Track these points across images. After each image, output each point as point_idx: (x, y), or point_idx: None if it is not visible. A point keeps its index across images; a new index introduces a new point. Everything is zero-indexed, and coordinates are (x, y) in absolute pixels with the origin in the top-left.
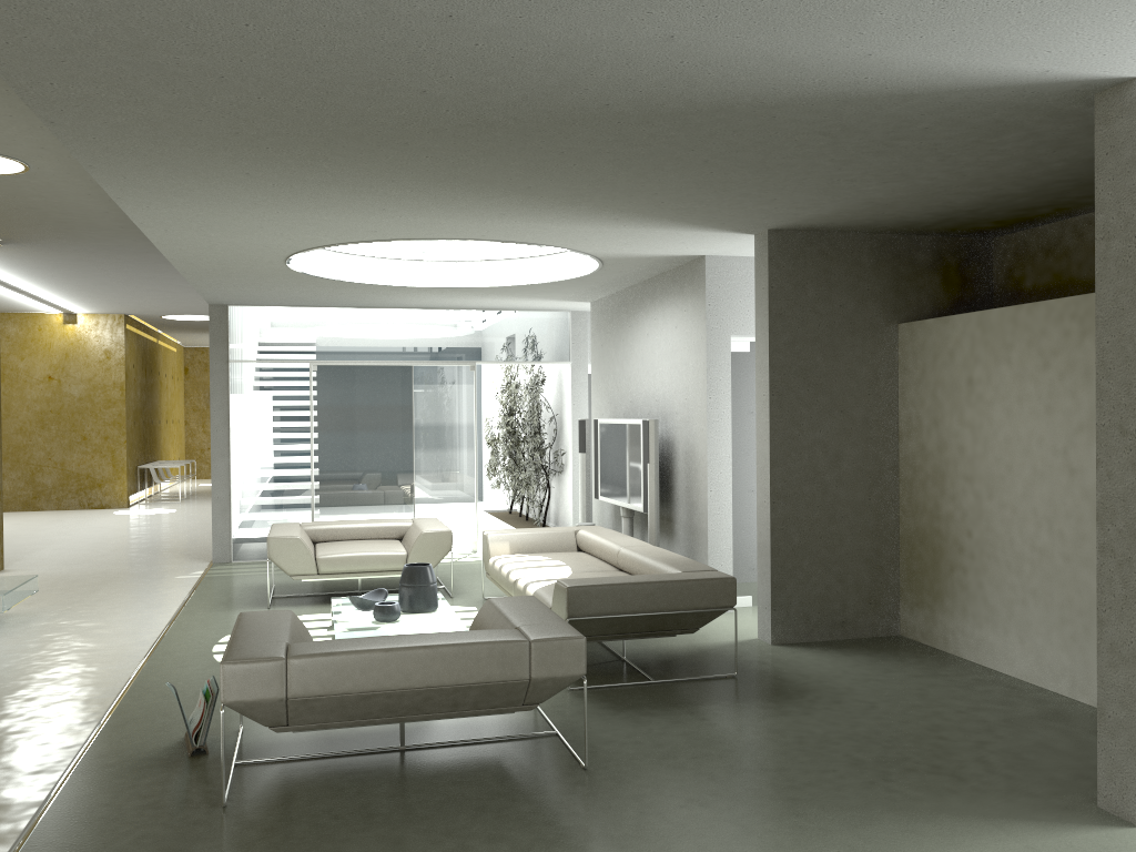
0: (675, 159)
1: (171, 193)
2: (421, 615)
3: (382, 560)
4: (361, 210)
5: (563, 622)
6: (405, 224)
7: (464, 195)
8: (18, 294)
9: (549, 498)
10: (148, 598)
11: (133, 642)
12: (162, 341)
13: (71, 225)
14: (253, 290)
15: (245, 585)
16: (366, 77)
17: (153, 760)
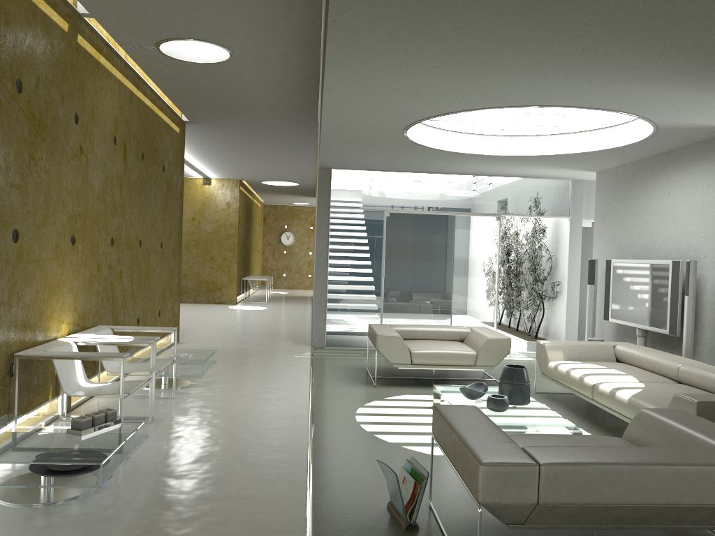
0: None
1: (376, 54)
2: (520, 407)
3: (458, 357)
4: (514, 73)
5: None
6: (535, 90)
7: (623, 54)
8: None
9: (543, 316)
10: (284, 371)
11: (294, 407)
12: (255, 199)
13: (238, 108)
14: (359, 155)
15: (345, 366)
16: None
17: (375, 530)
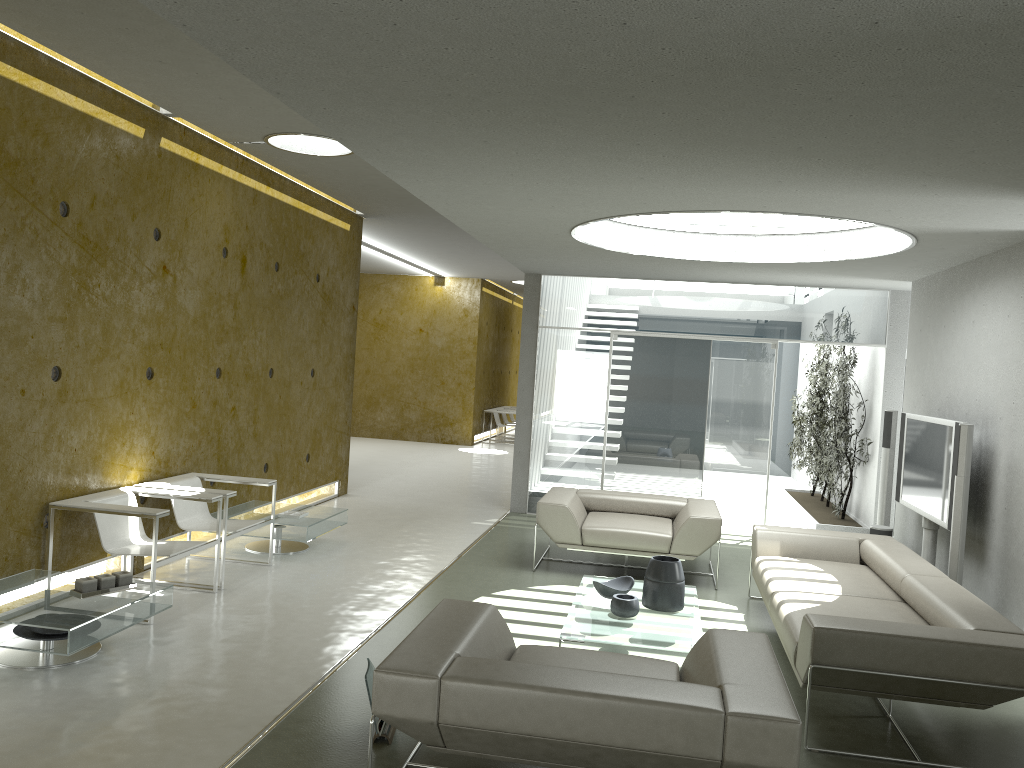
0: (992, 100)
1: (428, 165)
2: (662, 614)
3: (645, 540)
4: (618, 179)
5: (780, 690)
6: (672, 195)
7: (725, 160)
8: (395, 260)
9: (850, 488)
10: (437, 541)
11: (399, 589)
12: (517, 302)
13: (410, 201)
14: (556, 261)
15: (525, 540)
16: (547, 8)
17: (339, 739)
